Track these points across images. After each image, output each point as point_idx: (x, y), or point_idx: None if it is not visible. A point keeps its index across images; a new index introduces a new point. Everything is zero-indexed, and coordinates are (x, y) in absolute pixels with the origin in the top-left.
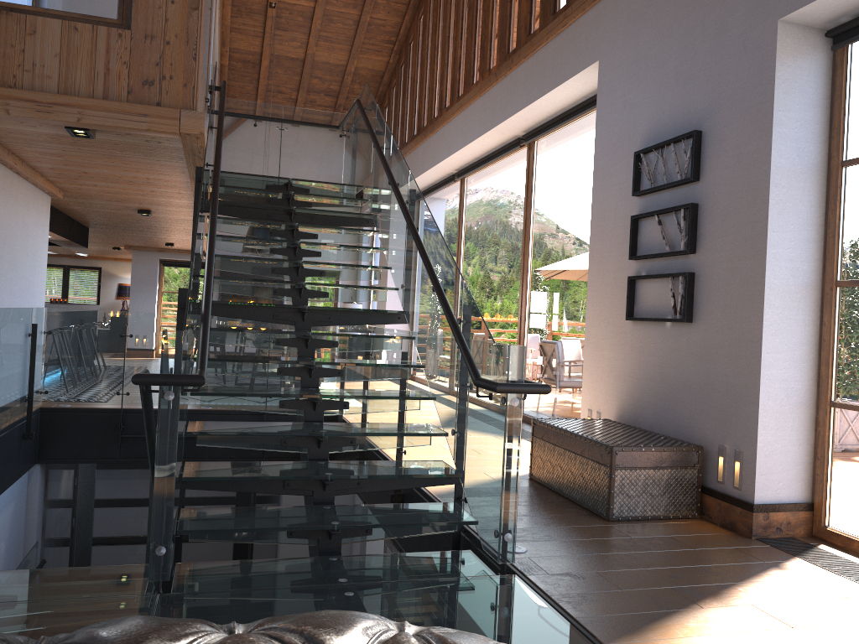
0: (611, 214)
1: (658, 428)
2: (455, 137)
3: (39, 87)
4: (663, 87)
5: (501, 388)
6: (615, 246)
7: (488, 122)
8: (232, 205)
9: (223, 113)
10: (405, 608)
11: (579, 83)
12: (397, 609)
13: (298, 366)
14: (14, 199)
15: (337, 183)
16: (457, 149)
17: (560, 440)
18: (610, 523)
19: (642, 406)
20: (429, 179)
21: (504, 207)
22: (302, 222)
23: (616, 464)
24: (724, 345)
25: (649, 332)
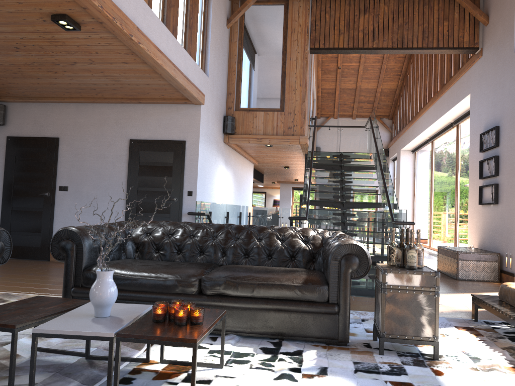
0: (474, 159)
1: (489, 249)
2: (424, 123)
3: (257, 133)
4: (488, 107)
5: (396, 222)
6: (476, 173)
7: (435, 117)
8: (319, 164)
9: (315, 130)
10: (363, 285)
11: (467, 101)
12: (361, 285)
13: (340, 222)
14: (244, 167)
15: (361, 152)
16: (424, 129)
17: (445, 252)
18: (456, 280)
19: (485, 240)
20: (416, 142)
21: (448, 155)
22: (346, 169)
23: (459, 258)
24: (506, 212)
25: (486, 209)
